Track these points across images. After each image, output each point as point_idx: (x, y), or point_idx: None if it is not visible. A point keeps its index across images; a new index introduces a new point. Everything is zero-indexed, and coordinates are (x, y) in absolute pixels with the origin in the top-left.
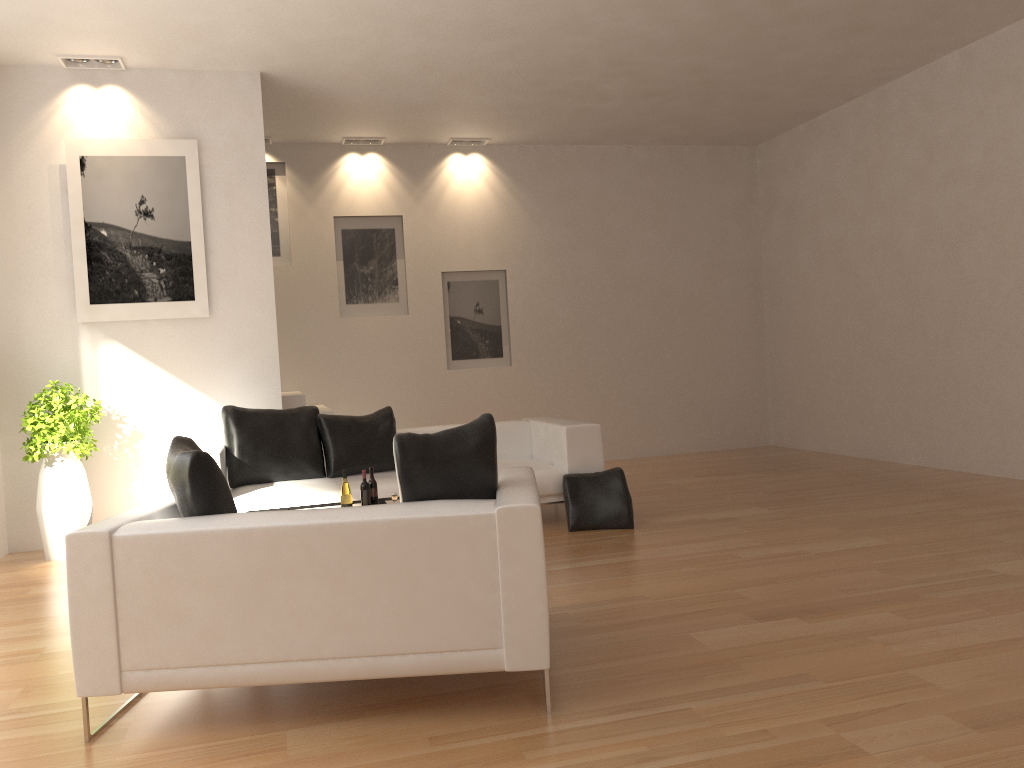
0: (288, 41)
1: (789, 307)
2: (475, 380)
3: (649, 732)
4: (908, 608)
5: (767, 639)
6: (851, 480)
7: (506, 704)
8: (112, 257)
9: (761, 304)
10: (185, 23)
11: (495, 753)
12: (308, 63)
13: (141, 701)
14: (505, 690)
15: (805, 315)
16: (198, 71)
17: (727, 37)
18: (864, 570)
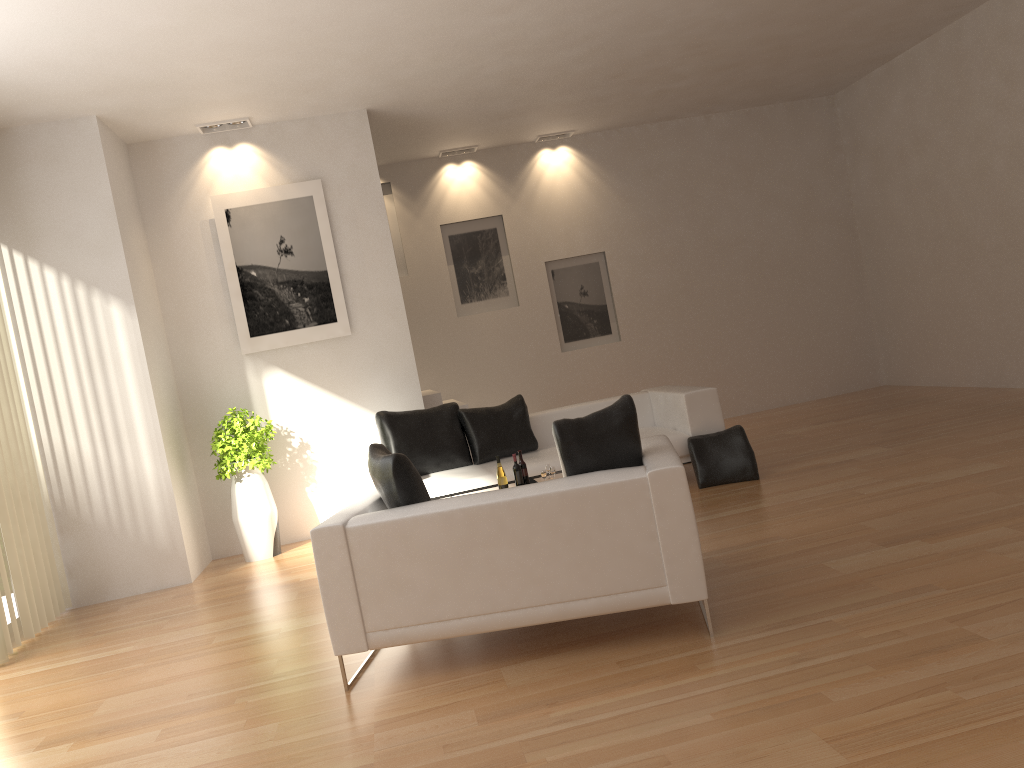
0: (390, 80)
1: (886, 249)
2: (588, 359)
3: (798, 641)
4: (1023, 521)
5: (893, 560)
6: (966, 411)
7: (674, 632)
8: (263, 294)
9: (857, 249)
10: (303, 81)
11: (673, 668)
12: (408, 95)
13: (375, 659)
14: (671, 622)
15: (903, 255)
16: (313, 118)
17: (793, 6)
18: (981, 493)
